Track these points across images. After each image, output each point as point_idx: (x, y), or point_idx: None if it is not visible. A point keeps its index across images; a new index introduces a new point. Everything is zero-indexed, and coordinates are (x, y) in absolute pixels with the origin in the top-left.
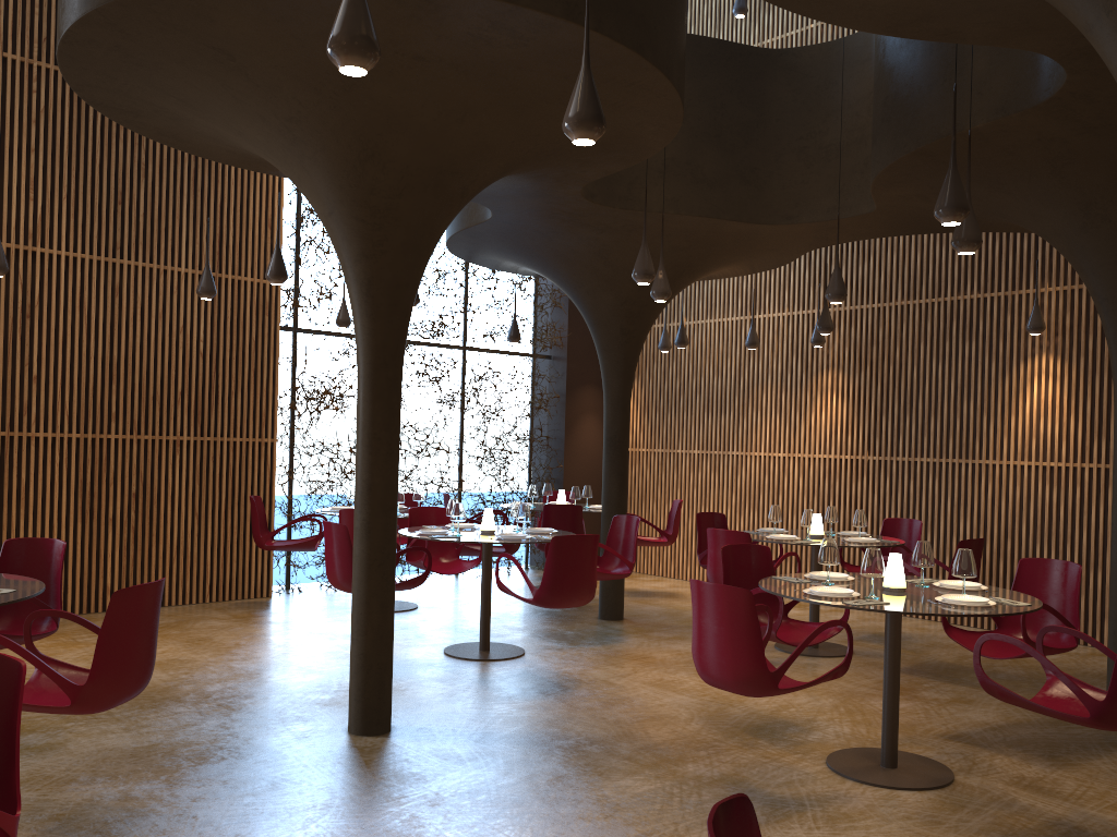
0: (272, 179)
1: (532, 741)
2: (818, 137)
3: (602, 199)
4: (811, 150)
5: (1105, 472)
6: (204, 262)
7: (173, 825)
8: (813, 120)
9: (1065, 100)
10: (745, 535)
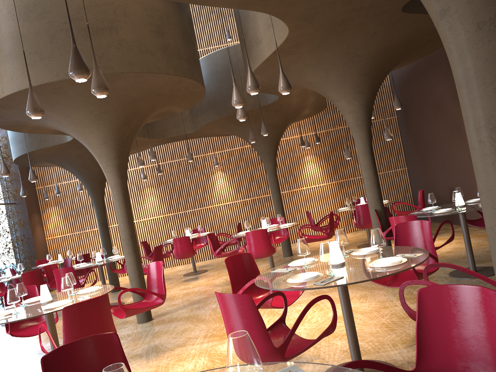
0: None
1: (194, 303)
2: None
3: None
4: None
5: (242, 202)
6: None
7: (169, 341)
8: None
9: (270, 105)
10: (188, 237)
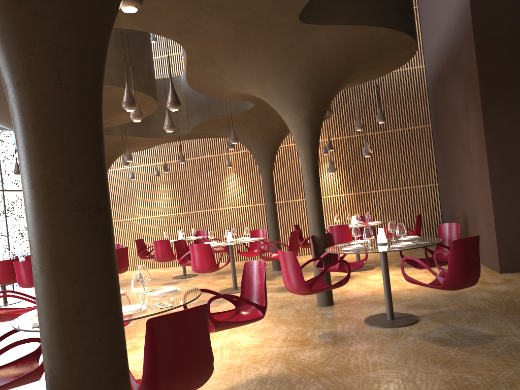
0: None
1: None
2: (165, 109)
3: None
4: (164, 113)
5: (253, 207)
6: None
7: None
8: (163, 103)
9: (251, 110)
10: (168, 240)
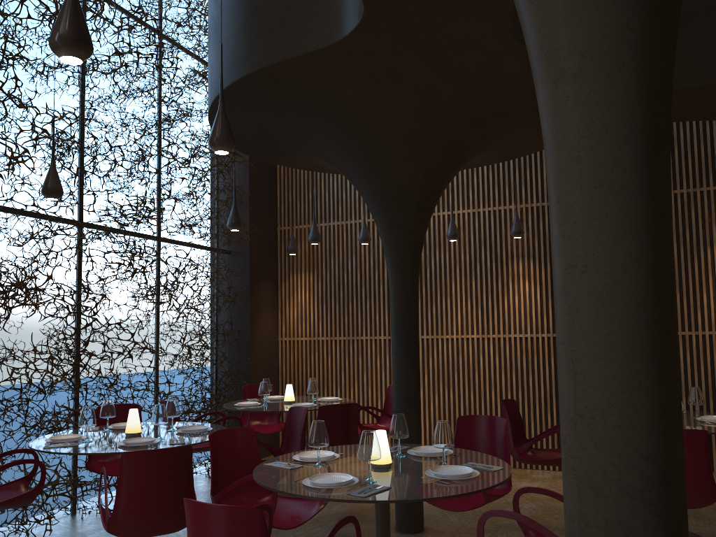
0: None
1: None
2: None
3: (509, 22)
4: None
5: None
6: None
7: None
8: None
9: None
10: (703, 434)
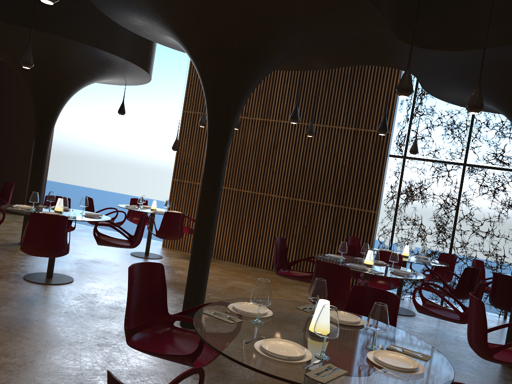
0: (392, 79)
1: None
2: None
3: (444, 46)
4: None
5: None
6: (350, 123)
7: (54, 309)
8: None
9: None
10: (480, 303)
